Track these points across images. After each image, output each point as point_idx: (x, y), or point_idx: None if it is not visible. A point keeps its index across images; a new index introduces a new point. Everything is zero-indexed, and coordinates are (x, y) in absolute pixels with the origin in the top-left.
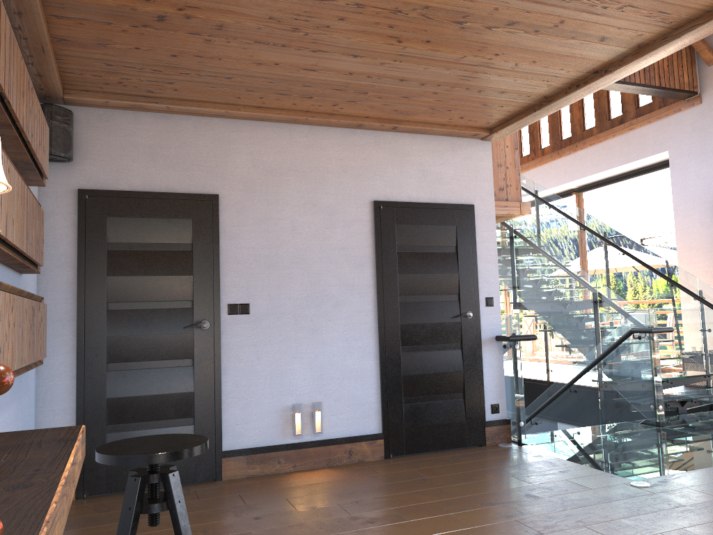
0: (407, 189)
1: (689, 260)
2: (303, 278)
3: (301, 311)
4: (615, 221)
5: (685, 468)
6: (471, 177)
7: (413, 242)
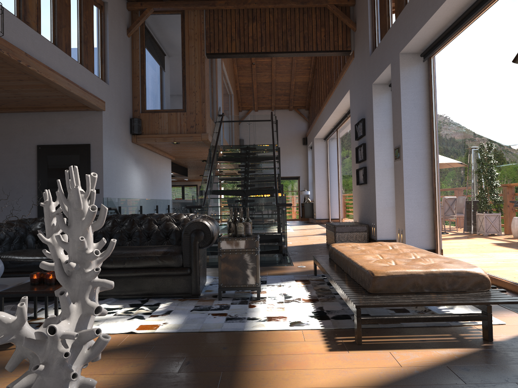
0: (55, 138)
1: (353, 162)
2: (4, 181)
3: (2, 195)
4: None
5: None
6: (90, 130)
7: (56, 163)
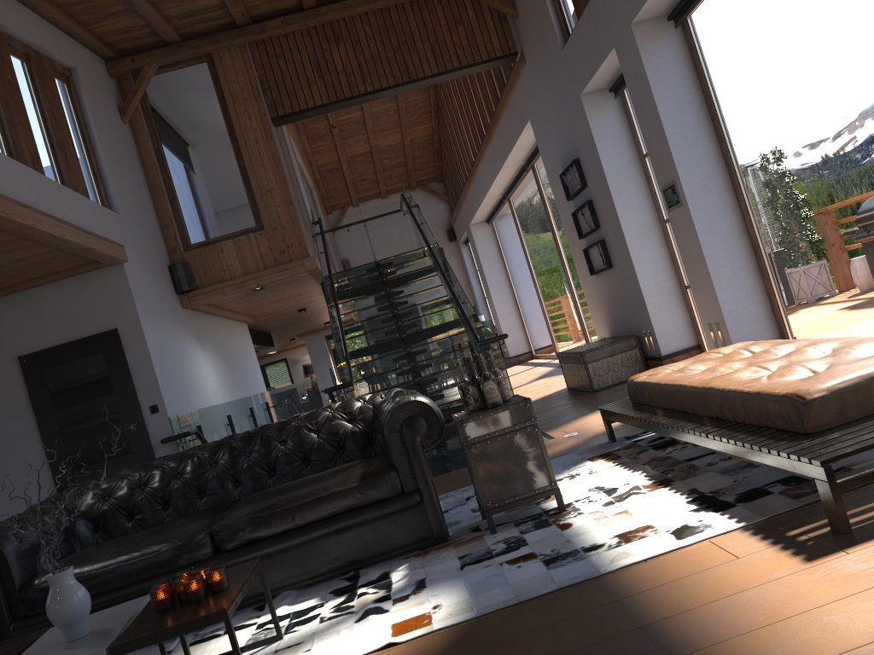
0: (49, 336)
1: (572, 240)
2: None
3: None
4: None
5: None
6: (110, 303)
7: (64, 380)
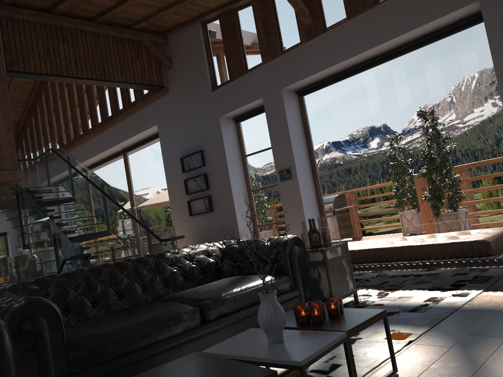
0: None
1: (174, 196)
2: None
3: None
4: (145, 171)
5: None
6: None
7: None
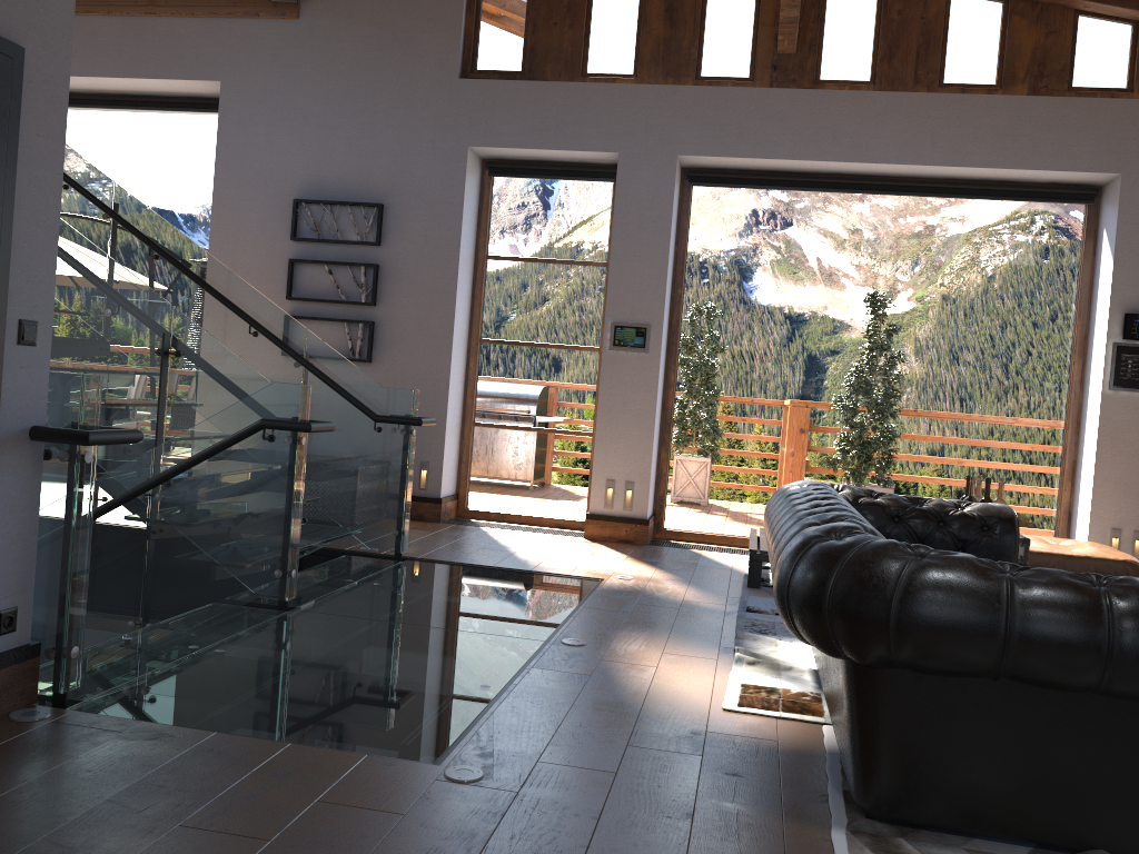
0: None
1: None
2: None
3: None
4: None
5: (463, 709)
6: None
7: None
